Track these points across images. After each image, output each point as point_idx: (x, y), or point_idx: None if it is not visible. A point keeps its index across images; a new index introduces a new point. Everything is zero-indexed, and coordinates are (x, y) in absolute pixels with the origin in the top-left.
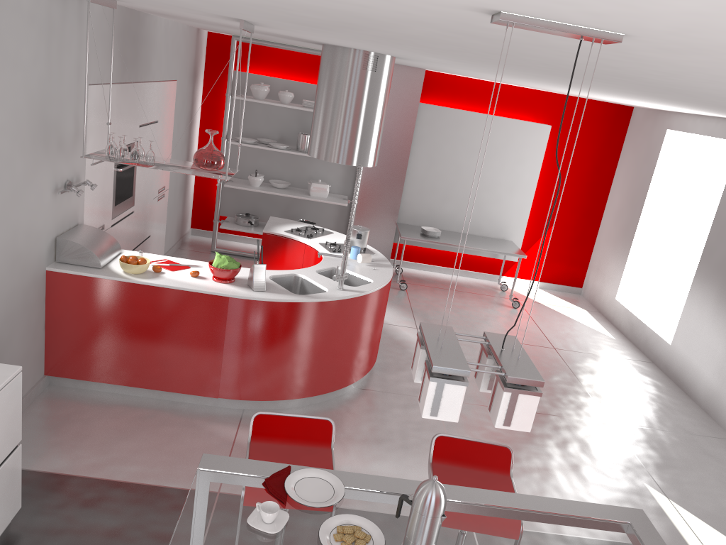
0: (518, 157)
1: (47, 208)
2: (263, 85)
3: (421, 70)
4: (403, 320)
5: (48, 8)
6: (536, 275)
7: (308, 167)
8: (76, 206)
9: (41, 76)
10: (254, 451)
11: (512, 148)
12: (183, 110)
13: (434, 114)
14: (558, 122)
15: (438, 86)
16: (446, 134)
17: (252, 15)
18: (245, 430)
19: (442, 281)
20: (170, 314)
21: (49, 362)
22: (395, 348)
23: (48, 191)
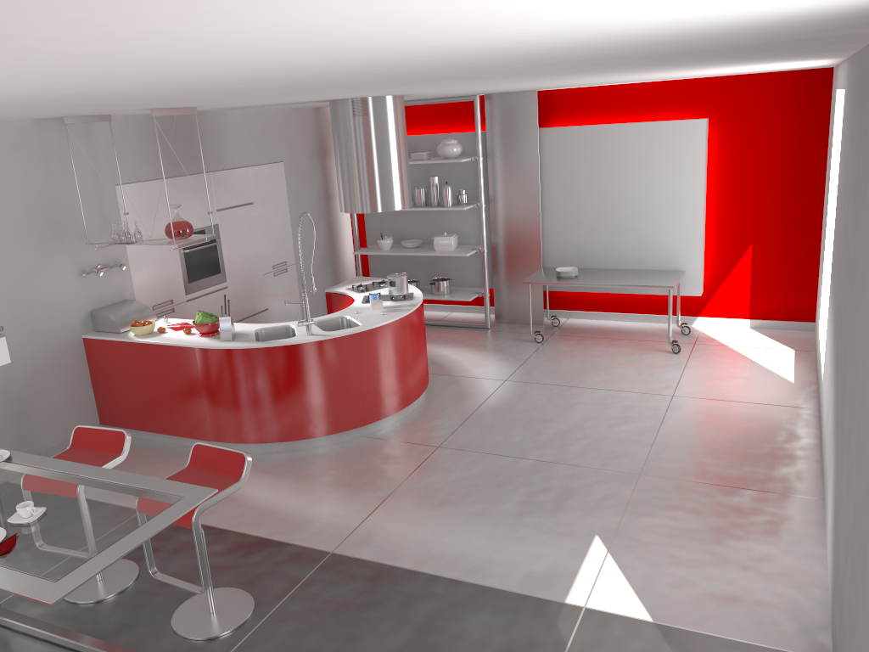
0: (671, 166)
1: (72, 288)
2: None
3: (532, 92)
4: (498, 373)
5: (38, 136)
6: (743, 311)
7: (442, 221)
8: (119, 285)
9: (40, 188)
10: (61, 454)
11: (661, 157)
12: (307, 187)
13: (560, 137)
14: (727, 111)
15: (569, 104)
16: (578, 157)
17: (103, 109)
18: None
19: (607, 329)
20: (161, 367)
21: (101, 414)
22: (453, 400)
23: (71, 274)
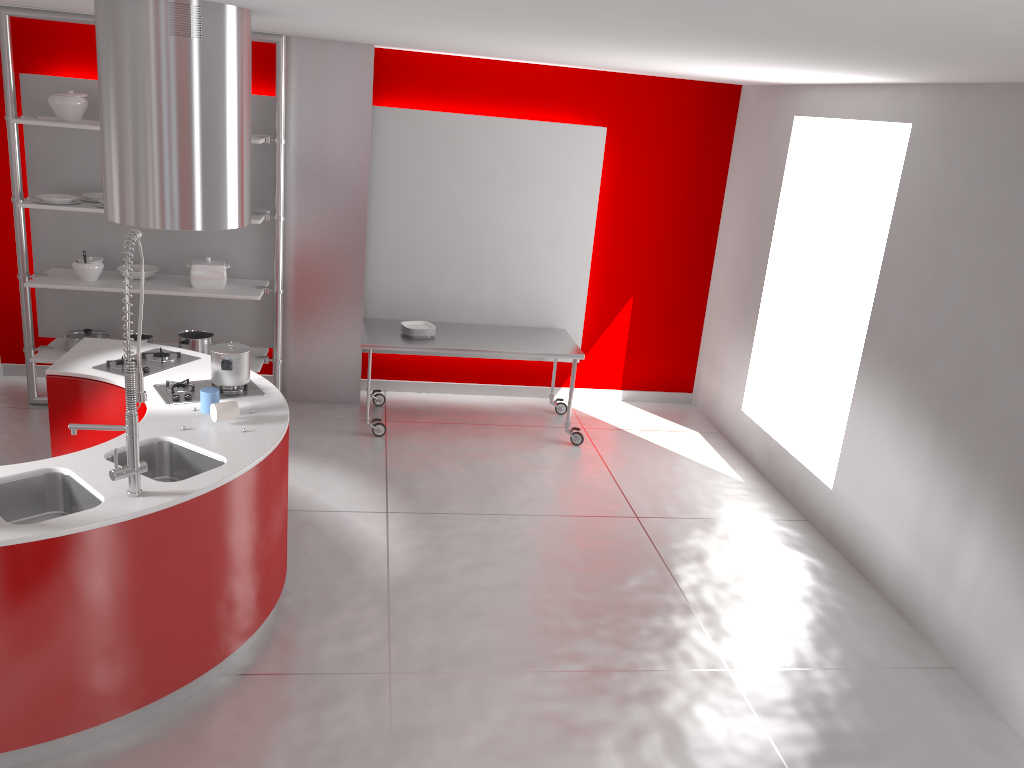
0: (558, 186)
1: None
2: (71, 95)
3: (367, 48)
4: (364, 498)
5: None
6: (615, 380)
7: (191, 236)
8: None
9: None
10: None
11: (545, 172)
12: None
13: (403, 124)
14: (620, 121)
15: (407, 74)
16: (428, 157)
17: None
18: None
19: (455, 409)
20: None
21: None
22: (334, 564)
23: None
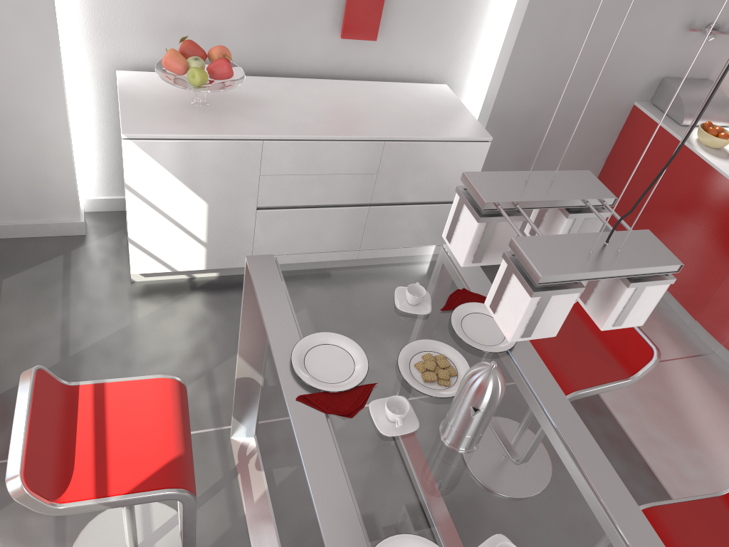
0: None
1: (665, 40)
2: None
3: None
4: None
5: None
6: None
7: None
8: (714, 57)
9: None
10: None
11: None
12: None
13: None
14: None
15: None
16: None
17: None
18: (686, 365)
19: None
20: (704, 202)
21: None
22: None
23: (676, 23)
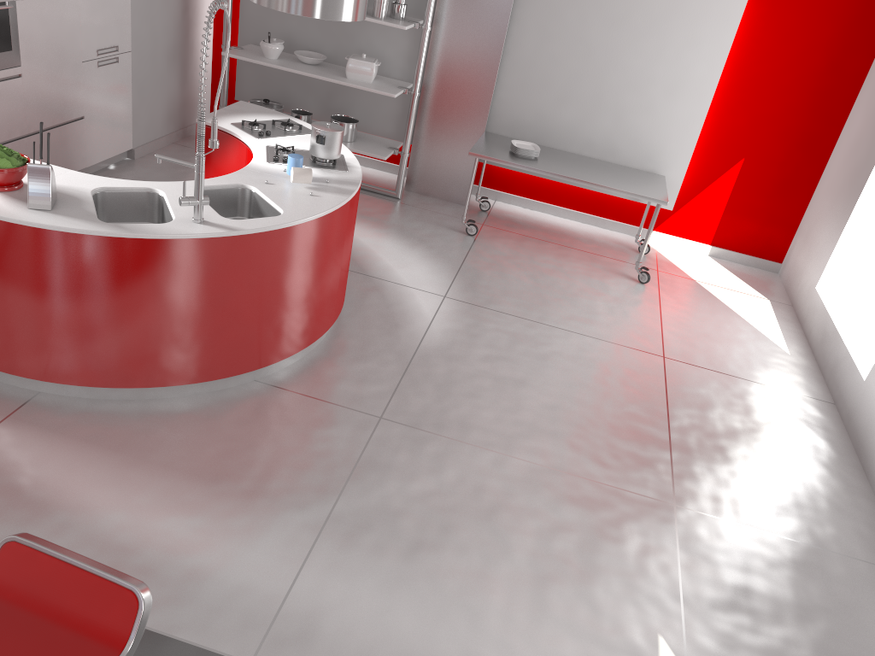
0: (690, 36)
1: None
2: None
3: None
4: (431, 281)
5: None
6: (707, 235)
7: (357, 34)
8: None
9: None
10: None
11: (680, 20)
12: None
13: None
14: None
15: None
16: None
17: None
18: (9, 427)
19: (548, 228)
20: None
21: None
22: (381, 325)
23: None
